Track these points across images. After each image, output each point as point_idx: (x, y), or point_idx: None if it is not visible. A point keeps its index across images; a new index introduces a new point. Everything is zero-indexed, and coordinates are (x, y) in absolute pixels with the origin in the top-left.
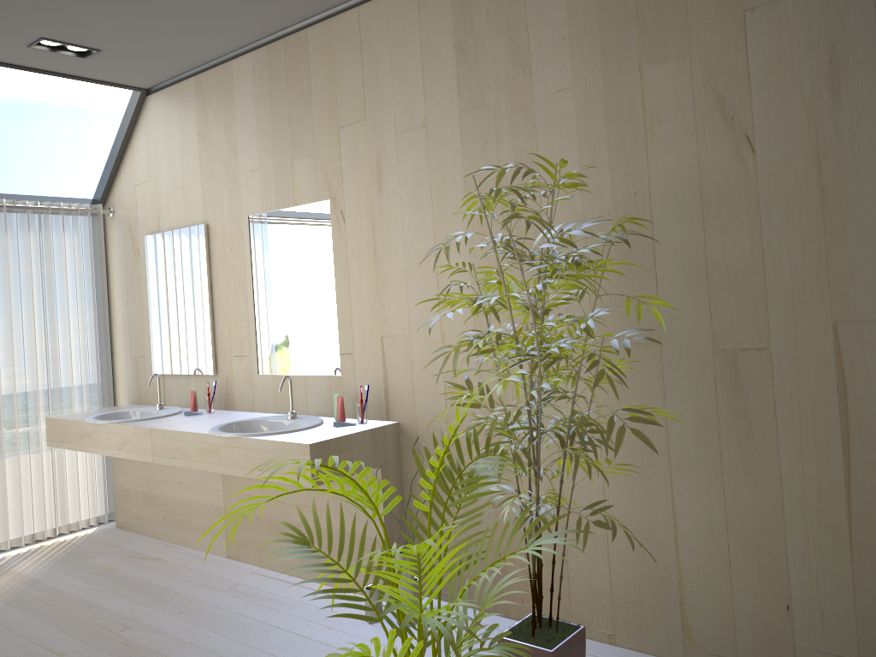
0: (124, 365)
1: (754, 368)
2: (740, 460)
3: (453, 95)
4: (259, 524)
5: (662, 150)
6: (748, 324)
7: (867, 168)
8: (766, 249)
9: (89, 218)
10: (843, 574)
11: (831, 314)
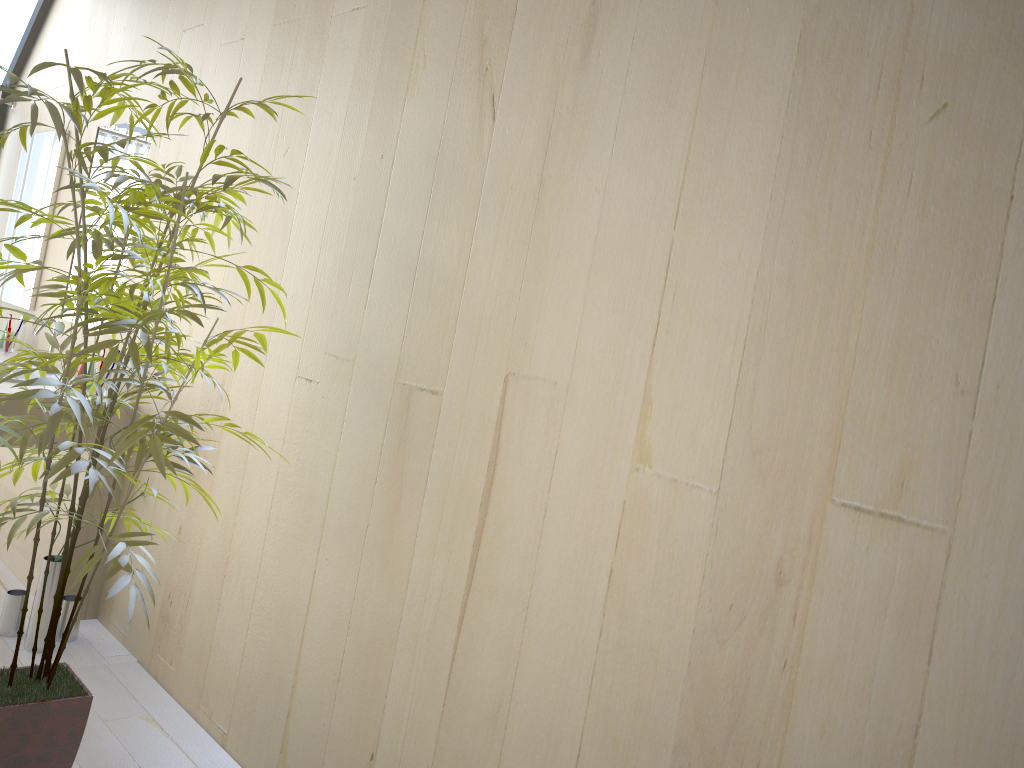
0: None
1: (423, 418)
2: (381, 540)
3: (273, 3)
4: None
5: (418, 102)
6: (433, 356)
7: (590, 161)
8: (472, 256)
9: None
10: (430, 730)
11: (508, 361)
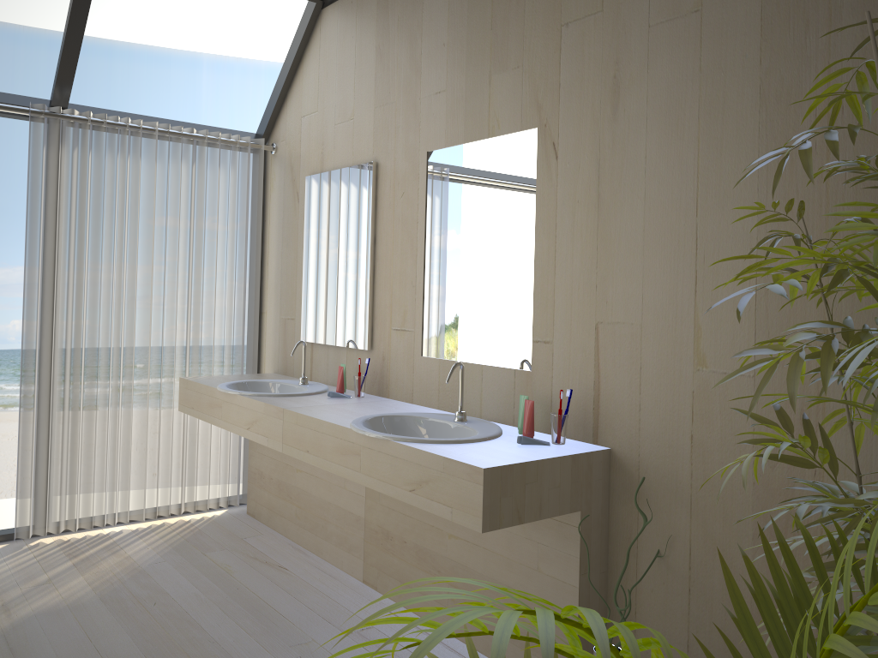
0: (272, 327)
1: None
2: None
3: None
4: (405, 551)
5: None
6: None
7: None
8: None
9: (248, 153)
10: None
11: None
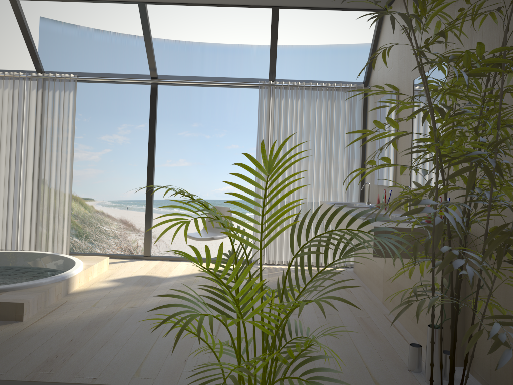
0: (367, 179)
1: None
2: None
3: None
4: (393, 286)
5: None
6: None
7: None
8: None
9: (355, 92)
10: None
11: None
